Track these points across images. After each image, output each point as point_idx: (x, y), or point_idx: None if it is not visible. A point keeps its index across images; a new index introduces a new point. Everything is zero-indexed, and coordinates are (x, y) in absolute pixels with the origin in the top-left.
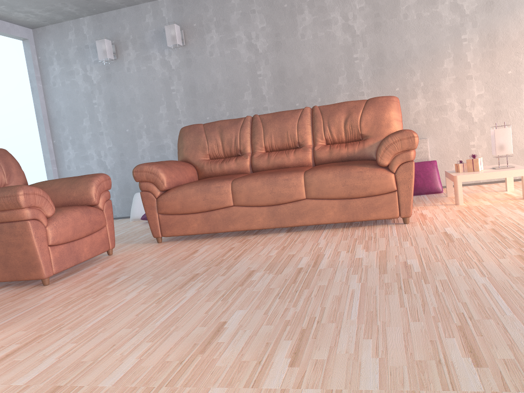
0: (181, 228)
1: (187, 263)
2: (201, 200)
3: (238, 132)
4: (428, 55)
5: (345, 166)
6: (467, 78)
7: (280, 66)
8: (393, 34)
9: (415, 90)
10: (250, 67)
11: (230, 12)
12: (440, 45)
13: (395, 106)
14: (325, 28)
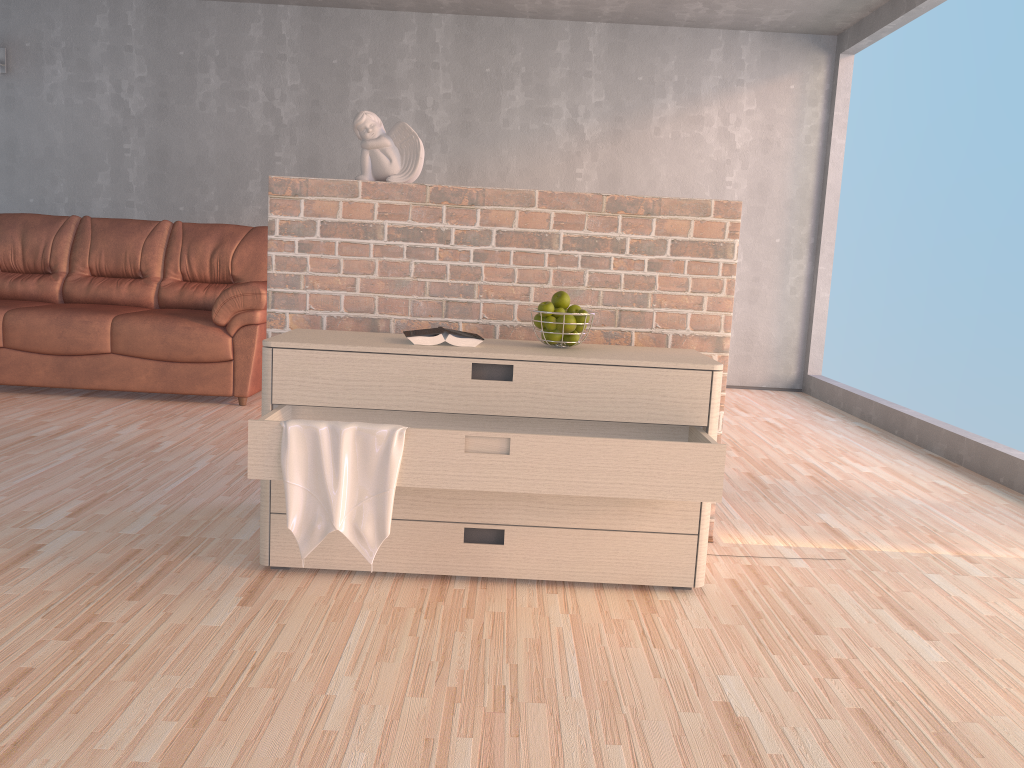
0: None
1: None
2: None
3: (51, 238)
4: None
5: (172, 317)
6: None
7: (162, 143)
8: (335, 136)
9: None
10: (113, 135)
11: (90, 40)
12: None
13: None
14: (238, 103)
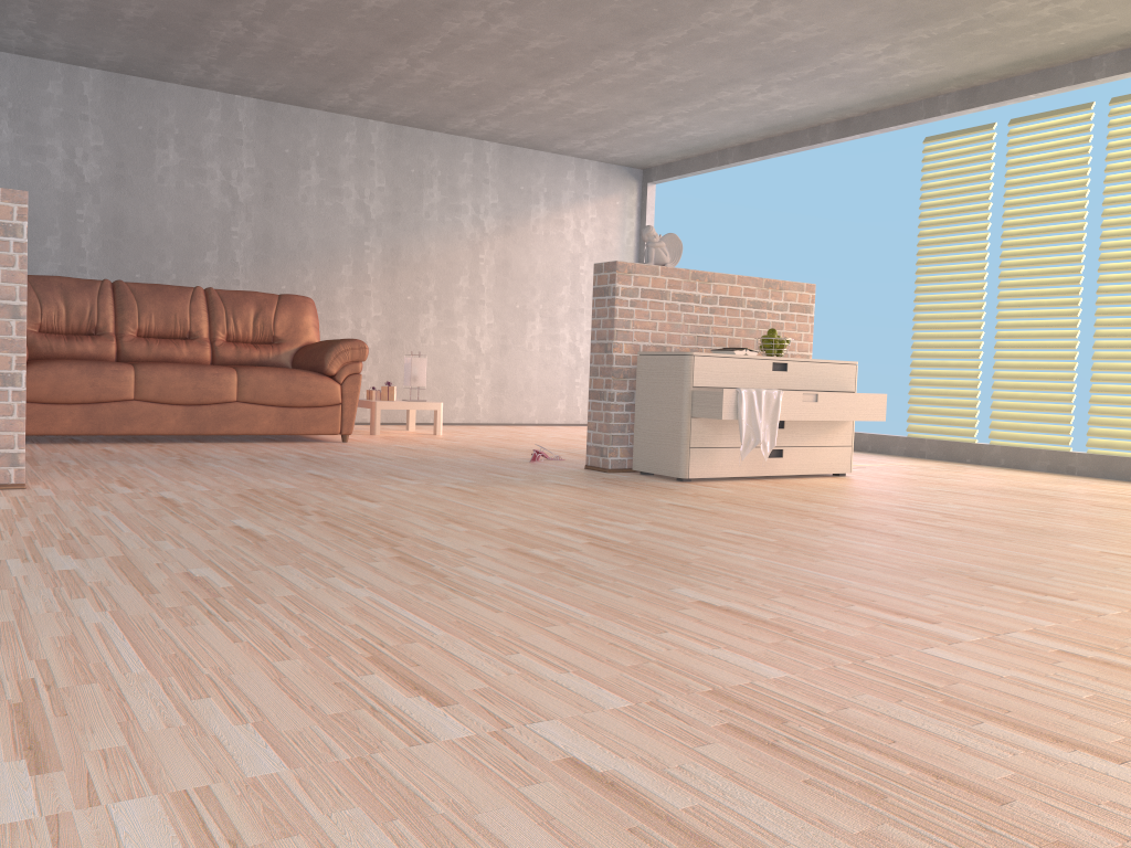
0: (43, 424)
1: (133, 455)
2: (88, 386)
3: (95, 301)
4: (325, 253)
5: (287, 369)
6: (365, 293)
7: (118, 212)
8: (287, 216)
9: (306, 294)
10: (65, 200)
11: (42, 104)
12: (340, 246)
13: (314, 310)
14: (197, 180)
